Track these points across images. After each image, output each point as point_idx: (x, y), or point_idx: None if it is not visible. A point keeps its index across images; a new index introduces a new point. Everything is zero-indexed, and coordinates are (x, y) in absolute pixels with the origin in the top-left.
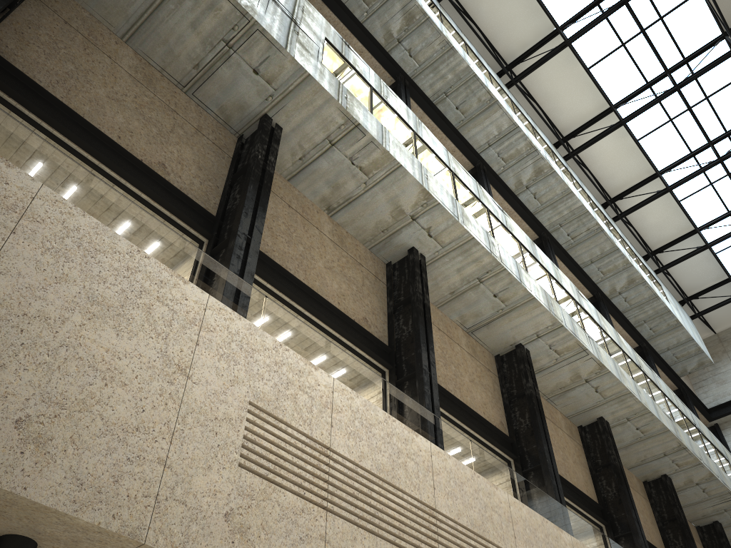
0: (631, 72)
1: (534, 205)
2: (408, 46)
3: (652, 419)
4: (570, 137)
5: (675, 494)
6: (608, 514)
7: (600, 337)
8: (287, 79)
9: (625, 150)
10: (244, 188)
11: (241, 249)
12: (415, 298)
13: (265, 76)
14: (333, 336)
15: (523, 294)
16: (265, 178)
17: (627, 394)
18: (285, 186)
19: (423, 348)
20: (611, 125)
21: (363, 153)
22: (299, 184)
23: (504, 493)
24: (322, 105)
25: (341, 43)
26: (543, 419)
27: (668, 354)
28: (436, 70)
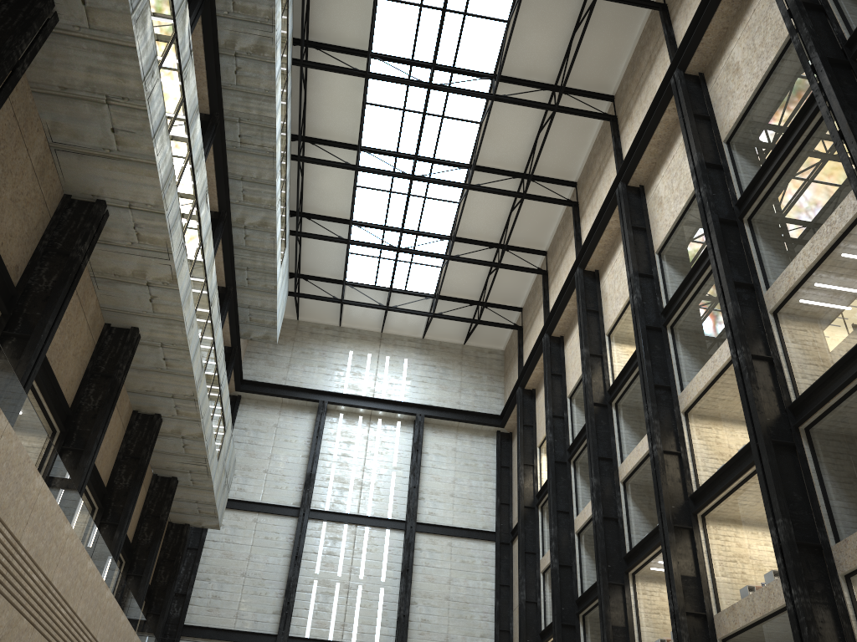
0: (408, 37)
1: (229, 79)
2: None
3: (185, 358)
4: (313, 46)
5: (156, 436)
6: (73, 422)
7: (195, 252)
8: None
9: (350, 103)
10: None
11: None
12: (7, 55)
13: None
14: None
15: (147, 152)
16: None
17: (179, 321)
18: None
19: None
20: (356, 68)
21: None
22: None
23: None
24: None
25: None
26: (70, 293)
27: (246, 311)
28: None
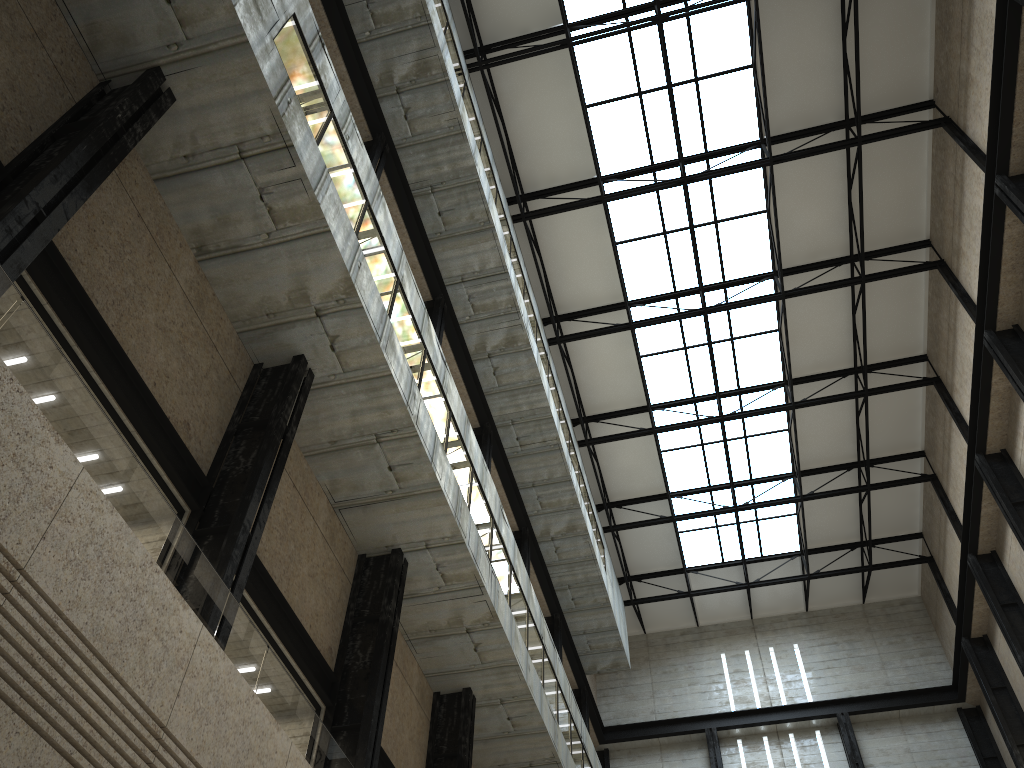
0: (662, 270)
1: (489, 383)
2: (408, 103)
3: (531, 711)
4: (564, 318)
5: None
6: None
7: (507, 579)
8: (211, 32)
9: (623, 362)
10: (71, 145)
11: (20, 223)
12: (275, 424)
13: (179, 12)
14: (123, 427)
15: (429, 480)
16: (114, 147)
17: (512, 665)
18: (146, 186)
19: (256, 496)
20: (617, 323)
21: (282, 191)
22: (169, 193)
23: (287, 740)
24: (249, 94)
25: (314, 35)
26: (390, 662)
27: (582, 639)
28: (432, 153)
